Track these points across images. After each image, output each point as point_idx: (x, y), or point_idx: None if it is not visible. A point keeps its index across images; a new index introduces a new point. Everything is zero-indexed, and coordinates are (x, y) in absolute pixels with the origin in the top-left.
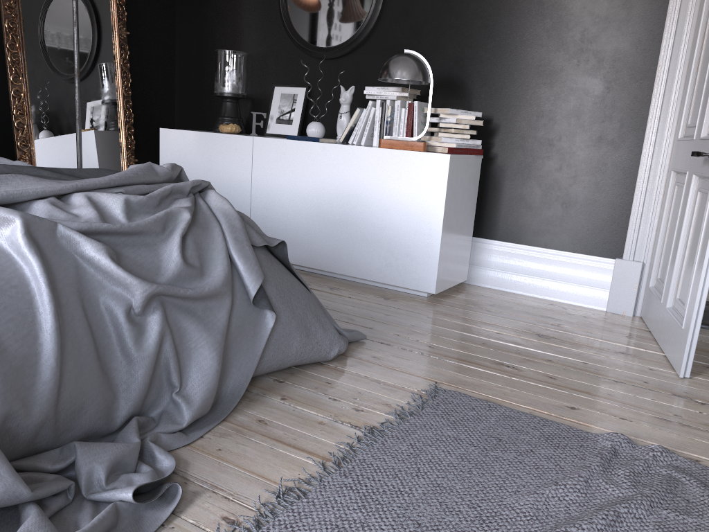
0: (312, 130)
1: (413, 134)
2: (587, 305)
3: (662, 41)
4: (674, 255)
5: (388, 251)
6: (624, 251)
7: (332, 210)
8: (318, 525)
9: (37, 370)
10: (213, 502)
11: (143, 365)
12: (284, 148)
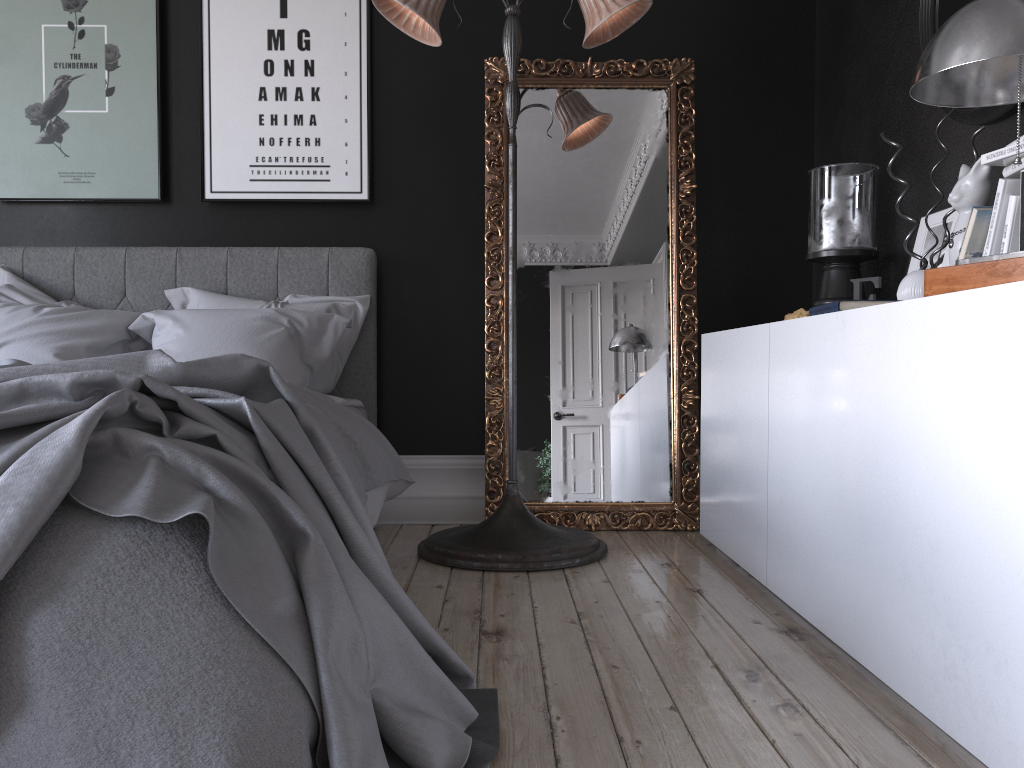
0: (902, 291)
1: None
2: None
3: None
4: None
5: (947, 623)
6: None
7: (857, 488)
8: None
9: None
10: None
11: None
12: (798, 339)
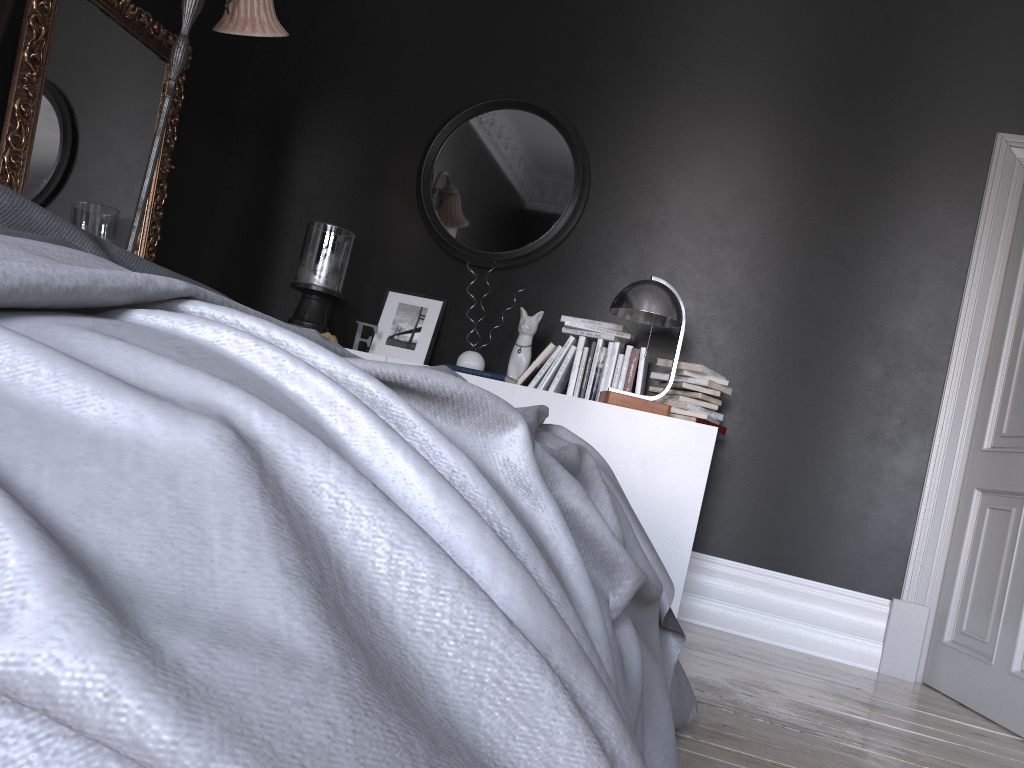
0: (470, 363)
1: (635, 392)
2: (851, 662)
3: (958, 329)
4: (1017, 600)
5: None
6: (902, 589)
7: None
8: None
9: None
10: None
11: (631, 719)
12: None
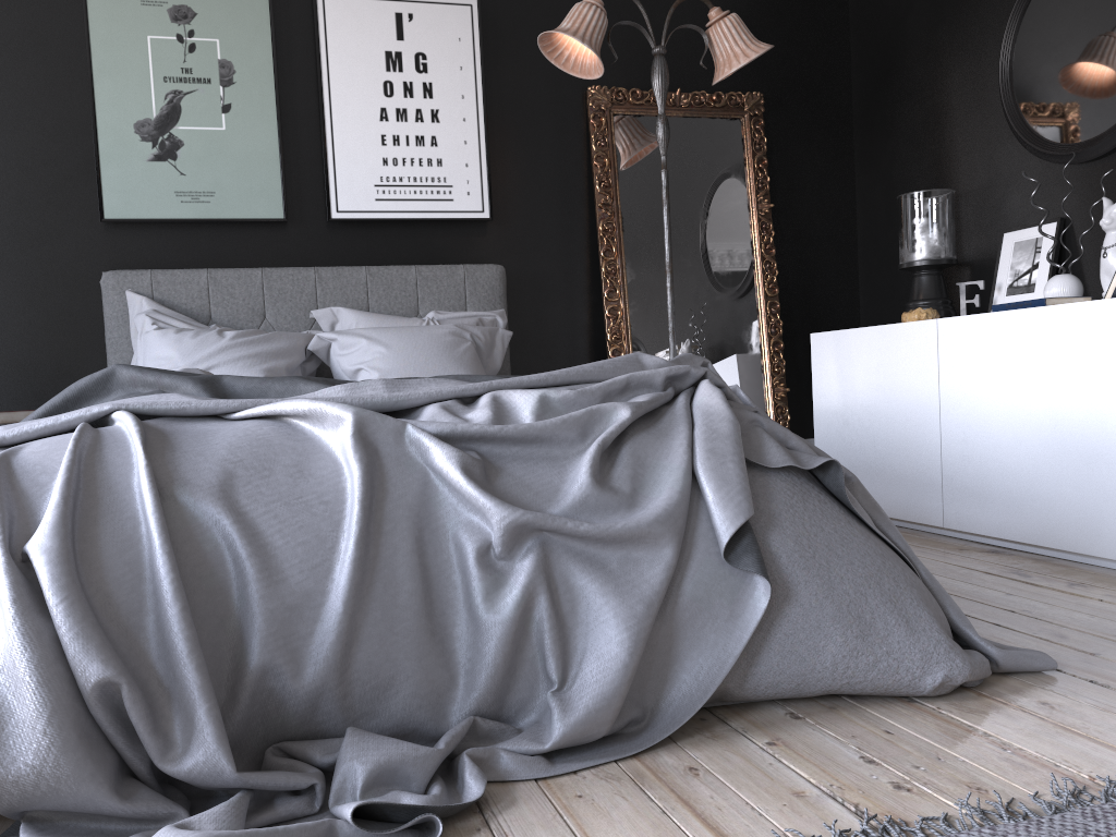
0: (1052, 291)
1: None
2: None
3: None
4: None
5: None
6: None
7: (1080, 432)
8: None
9: (321, 614)
10: None
11: (493, 635)
12: (986, 329)
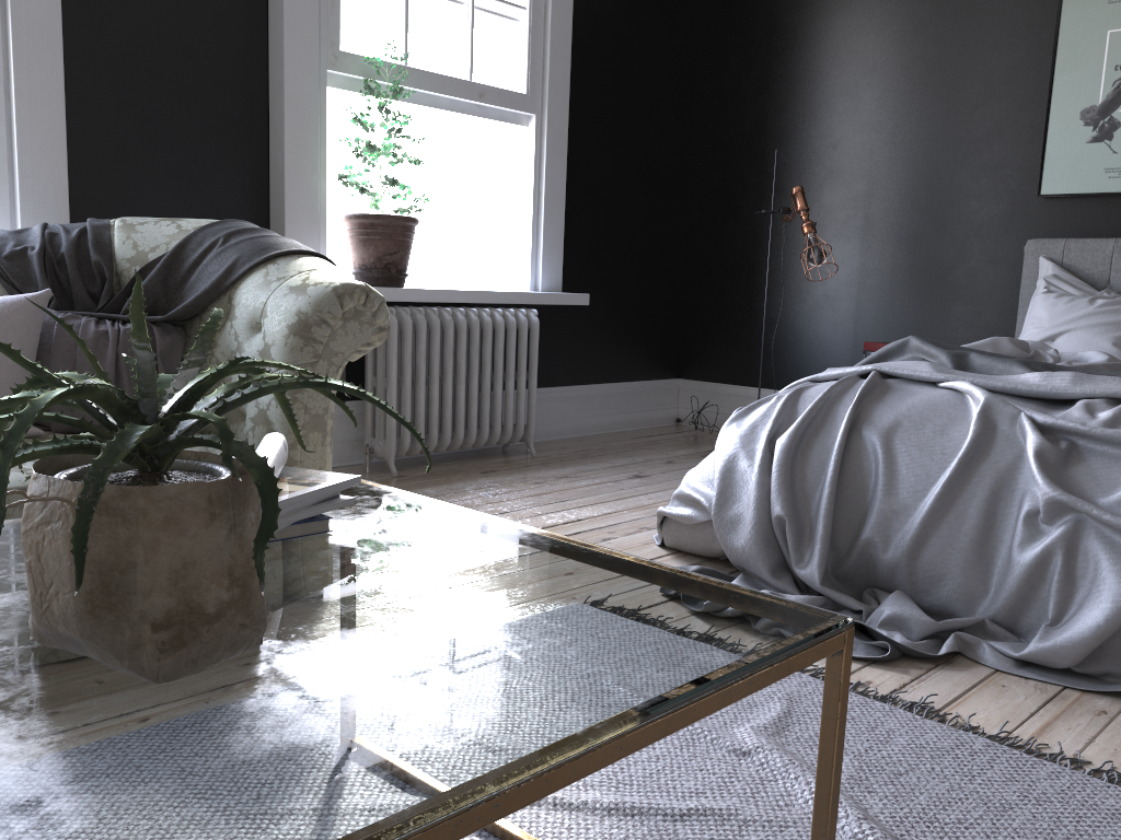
0: None
1: None
2: None
3: None
4: None
5: None
6: None
7: None
8: (871, 718)
9: (909, 521)
10: (892, 678)
11: (1013, 571)
12: None
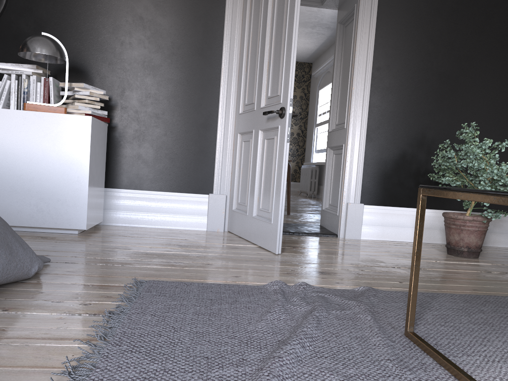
0: None
1: (50, 104)
2: (194, 228)
3: (223, 53)
4: (253, 182)
5: (38, 198)
6: (213, 188)
7: None
8: None
9: None
10: None
11: None
12: None
